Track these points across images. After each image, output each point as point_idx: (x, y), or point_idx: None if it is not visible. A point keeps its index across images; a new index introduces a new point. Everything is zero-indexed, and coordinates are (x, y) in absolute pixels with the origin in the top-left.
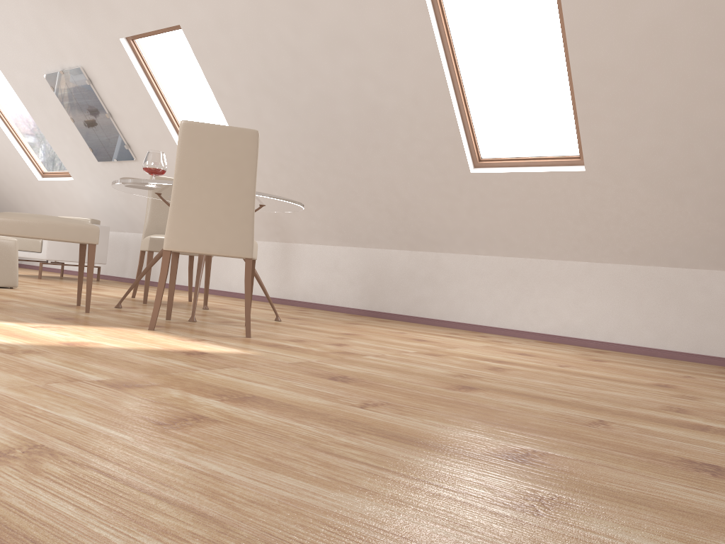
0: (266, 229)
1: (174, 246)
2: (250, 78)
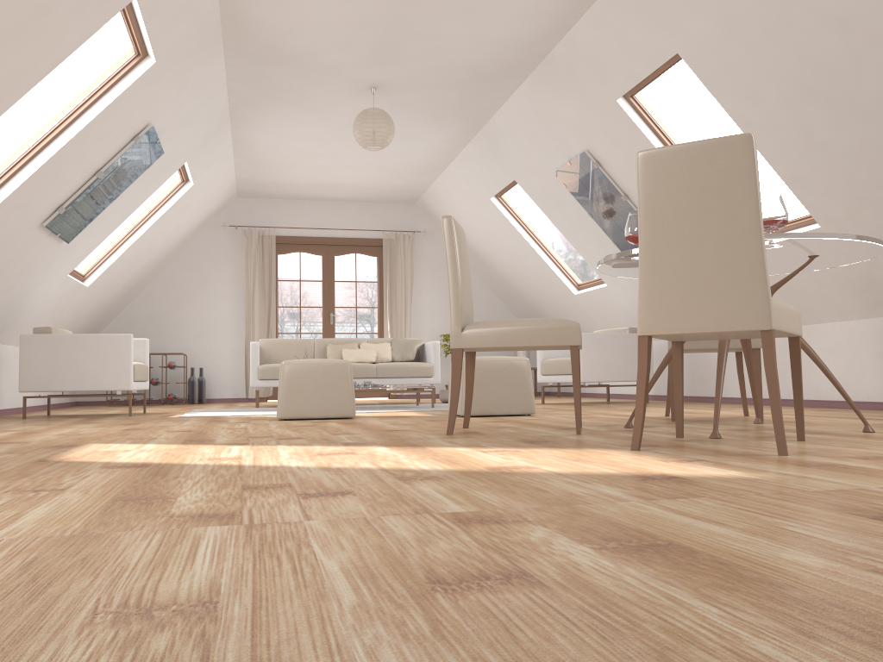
0: (858, 301)
1: (651, 328)
2: (783, 87)
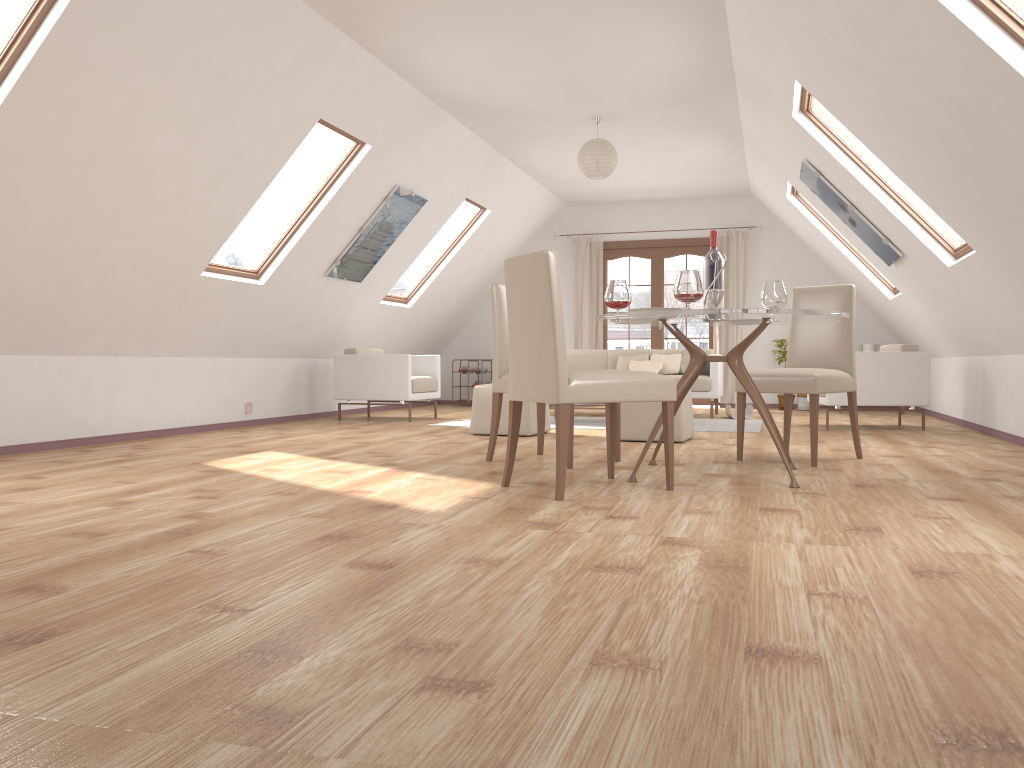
0: None
1: (513, 395)
2: (866, 117)
